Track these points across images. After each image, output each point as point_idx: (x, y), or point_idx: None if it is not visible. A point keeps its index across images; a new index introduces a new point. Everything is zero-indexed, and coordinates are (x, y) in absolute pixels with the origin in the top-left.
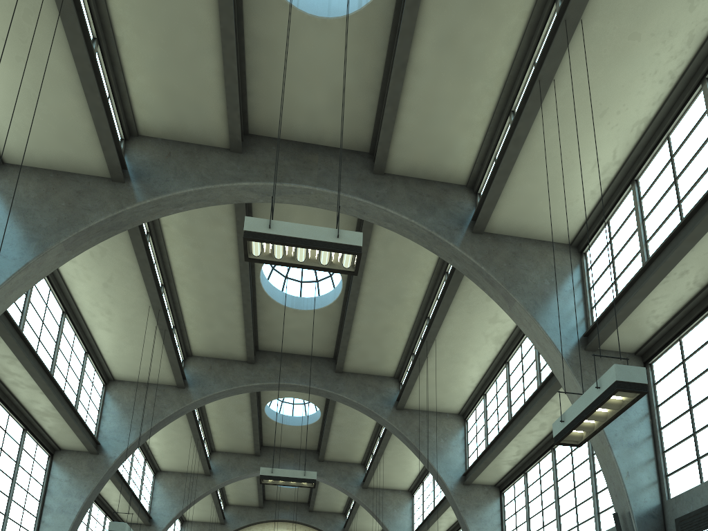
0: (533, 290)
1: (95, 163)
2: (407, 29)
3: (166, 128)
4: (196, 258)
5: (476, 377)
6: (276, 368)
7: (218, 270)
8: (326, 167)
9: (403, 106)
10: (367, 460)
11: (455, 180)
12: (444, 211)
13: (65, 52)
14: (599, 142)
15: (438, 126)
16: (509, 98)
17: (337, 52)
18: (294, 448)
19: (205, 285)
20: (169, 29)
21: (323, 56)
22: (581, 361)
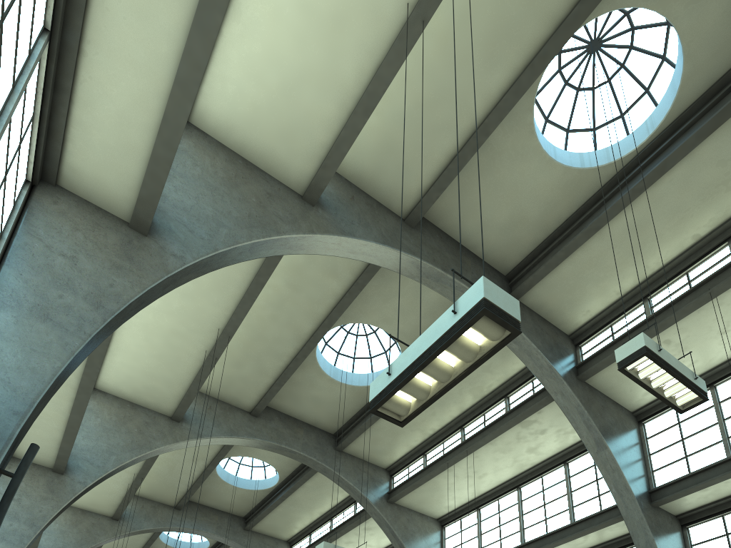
0: (616, 442)
1: (297, 174)
2: (621, 204)
3: (358, 172)
4: (282, 297)
5: (478, 492)
6: (279, 429)
7: (295, 317)
8: (477, 274)
9: (571, 256)
10: (298, 539)
11: (564, 328)
12: (558, 351)
13: (367, 65)
14: (706, 350)
15: (583, 283)
16: (646, 287)
17: (541, 189)
18: (220, 509)
19: (268, 325)
20: (436, 95)
21: (529, 185)
22: (649, 513)
